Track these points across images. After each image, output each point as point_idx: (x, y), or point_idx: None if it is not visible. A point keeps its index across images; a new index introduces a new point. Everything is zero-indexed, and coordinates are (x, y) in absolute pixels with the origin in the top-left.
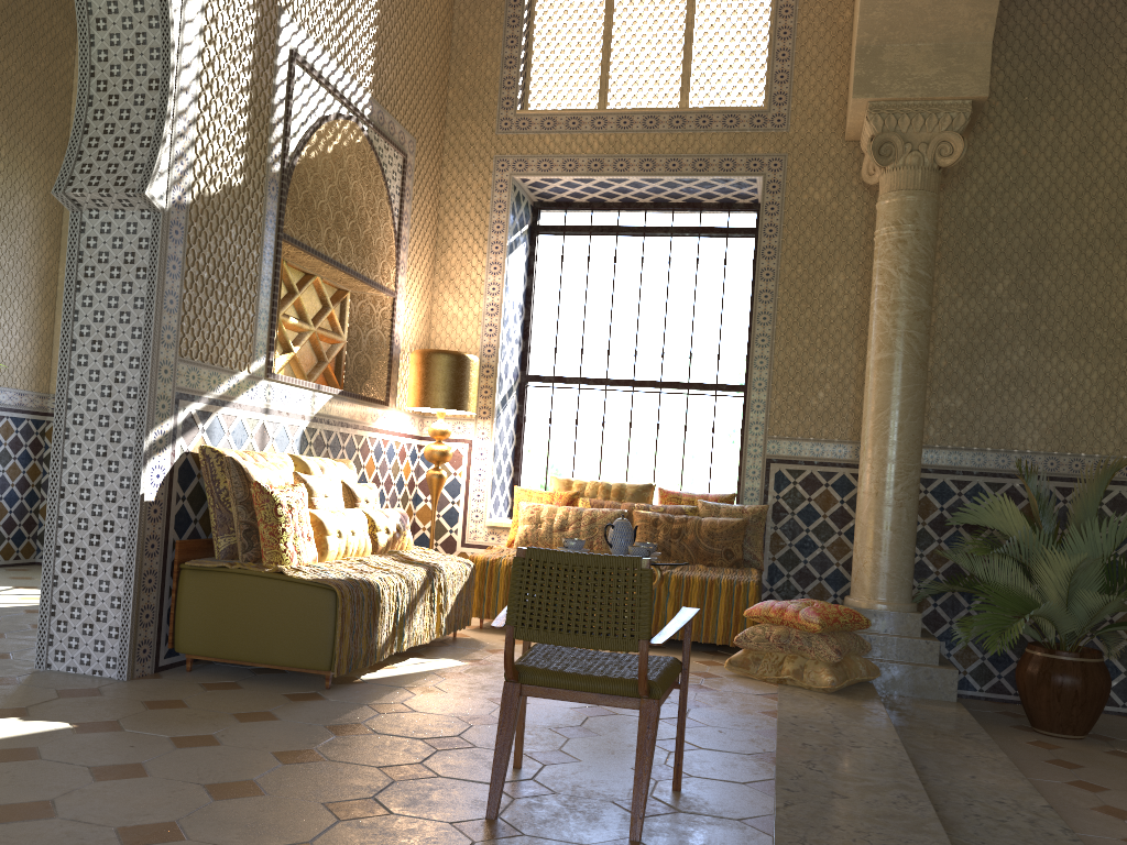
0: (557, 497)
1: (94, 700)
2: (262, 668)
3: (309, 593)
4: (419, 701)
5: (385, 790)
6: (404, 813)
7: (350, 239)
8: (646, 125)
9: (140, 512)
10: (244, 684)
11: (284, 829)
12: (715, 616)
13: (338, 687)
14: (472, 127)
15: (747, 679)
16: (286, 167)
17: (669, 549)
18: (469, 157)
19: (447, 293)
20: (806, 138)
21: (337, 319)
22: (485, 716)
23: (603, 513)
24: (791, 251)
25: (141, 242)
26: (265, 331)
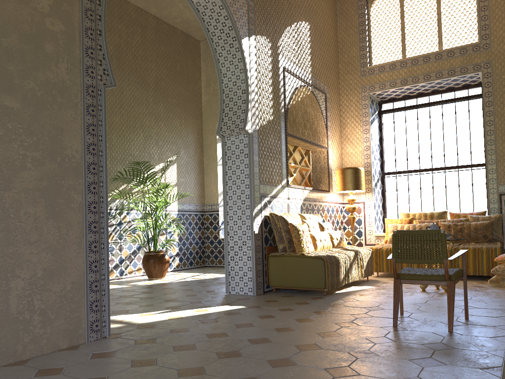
0: (403, 221)
1: (248, 300)
2: (298, 291)
3: (314, 261)
4: (359, 298)
5: (355, 320)
6: (363, 325)
7: (309, 130)
8: (424, 61)
9: (254, 237)
10: (295, 295)
11: (324, 328)
12: (482, 263)
13: (328, 295)
14: (350, 77)
15: (499, 287)
16: (286, 109)
17: (457, 237)
18: (350, 89)
19: (347, 144)
20: (500, 51)
21: (307, 161)
22: (386, 301)
23: (425, 225)
24: (499, 101)
25: (245, 145)
26: (285, 169)
